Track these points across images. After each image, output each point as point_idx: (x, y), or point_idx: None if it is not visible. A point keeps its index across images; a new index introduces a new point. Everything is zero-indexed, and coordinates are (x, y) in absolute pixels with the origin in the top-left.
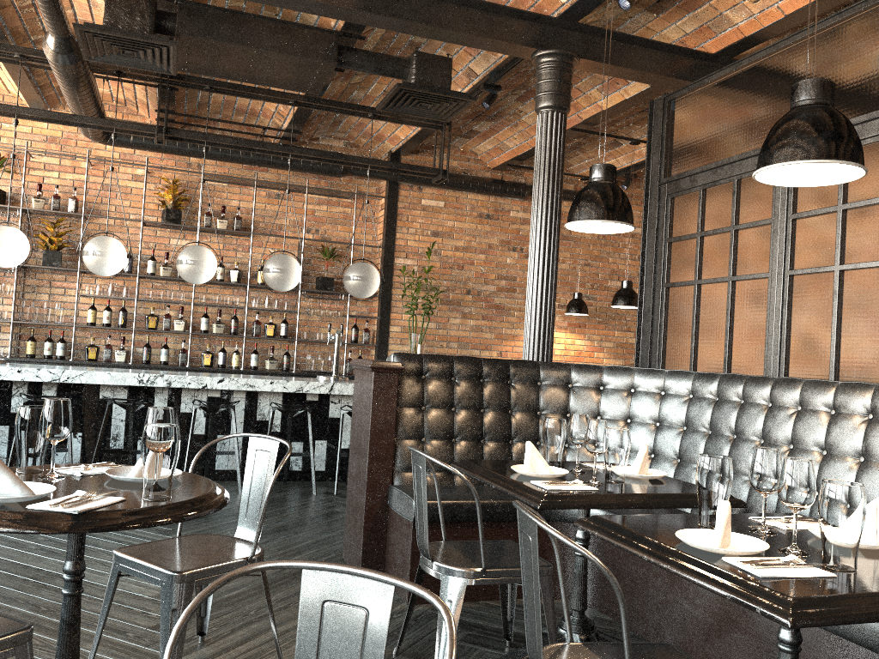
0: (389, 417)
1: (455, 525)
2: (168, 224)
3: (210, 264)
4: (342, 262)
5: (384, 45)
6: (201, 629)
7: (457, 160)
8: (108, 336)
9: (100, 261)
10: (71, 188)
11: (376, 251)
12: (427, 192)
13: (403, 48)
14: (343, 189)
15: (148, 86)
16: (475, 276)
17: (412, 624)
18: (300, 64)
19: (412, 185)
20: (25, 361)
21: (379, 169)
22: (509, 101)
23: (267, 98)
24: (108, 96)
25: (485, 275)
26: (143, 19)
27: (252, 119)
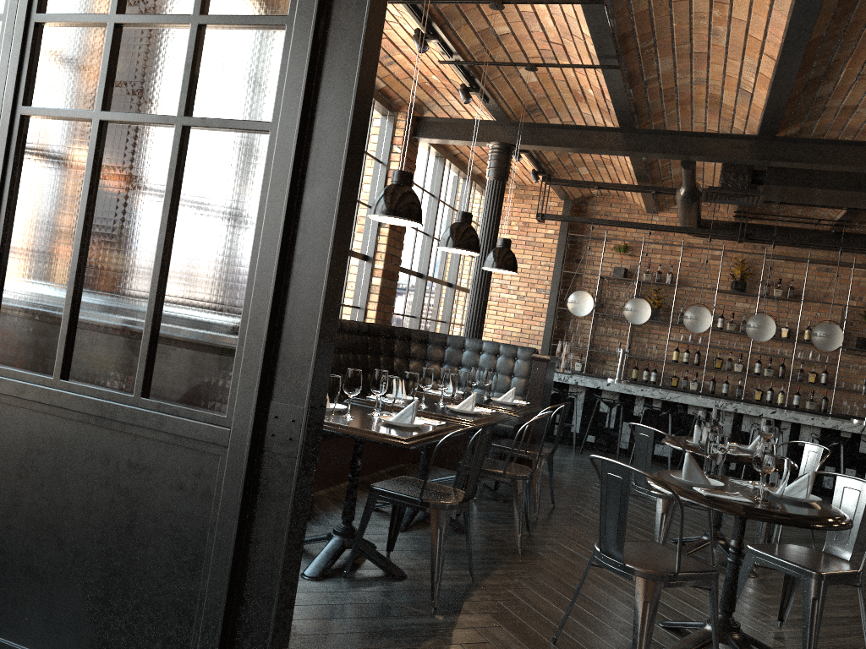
0: None
1: None
2: (736, 292)
3: (770, 328)
4: None
5: None
6: (769, 542)
7: None
8: (685, 371)
9: (694, 323)
10: (668, 265)
11: None
12: None
13: None
14: None
15: None
16: None
17: None
18: (853, 195)
19: None
20: (632, 383)
21: None
22: None
23: (824, 206)
24: None
25: None
26: (744, 178)
27: (809, 211)
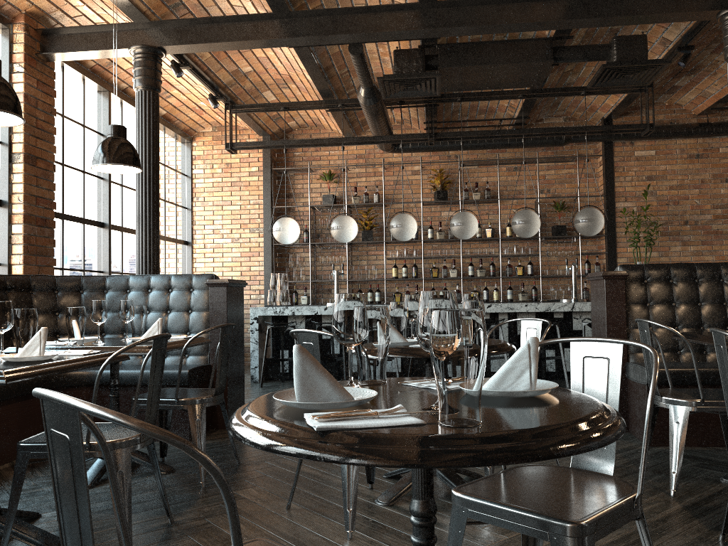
0: (620, 312)
1: (682, 387)
2: (439, 201)
3: (473, 224)
4: (571, 213)
5: (589, 37)
6: None
7: (663, 113)
8: (406, 285)
9: (400, 231)
10: (374, 186)
11: (599, 200)
12: (639, 145)
13: (604, 36)
14: (566, 154)
15: (419, 107)
16: (690, 209)
17: (653, 456)
18: (525, 68)
19: (624, 142)
20: None
21: (594, 133)
22: (705, 55)
23: (502, 97)
24: (391, 120)
25: (700, 207)
26: (417, 63)
27: (491, 115)
